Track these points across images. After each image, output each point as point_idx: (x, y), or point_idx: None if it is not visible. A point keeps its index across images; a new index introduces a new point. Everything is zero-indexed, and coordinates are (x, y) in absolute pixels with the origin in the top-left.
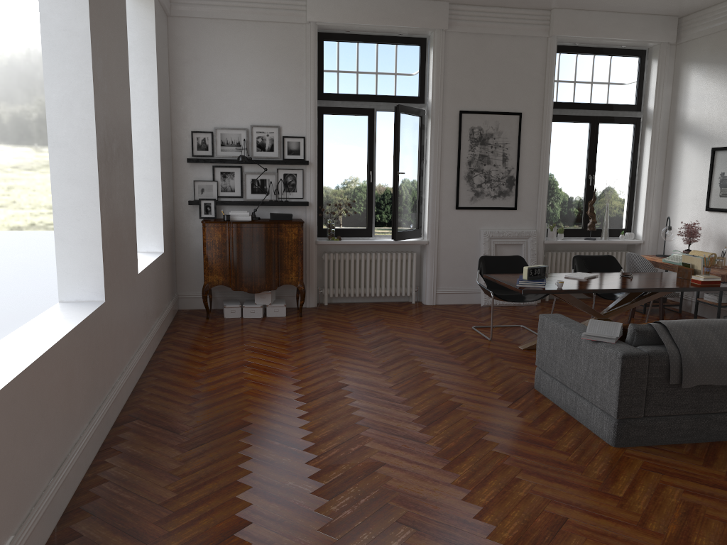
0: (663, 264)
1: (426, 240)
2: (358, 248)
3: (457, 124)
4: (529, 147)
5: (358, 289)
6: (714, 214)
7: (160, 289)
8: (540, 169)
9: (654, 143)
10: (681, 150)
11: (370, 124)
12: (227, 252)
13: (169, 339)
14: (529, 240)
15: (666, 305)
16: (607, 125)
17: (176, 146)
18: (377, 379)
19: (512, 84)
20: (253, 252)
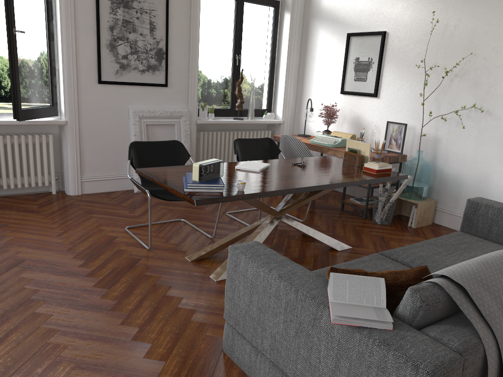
0: (311, 145)
1: (64, 119)
2: None
3: None
4: (178, 17)
5: None
6: (349, 97)
7: None
8: (191, 44)
9: (293, 27)
10: (316, 35)
11: None
12: None
13: None
14: (182, 120)
15: None
16: (251, 4)
17: None
18: None
19: None
20: None
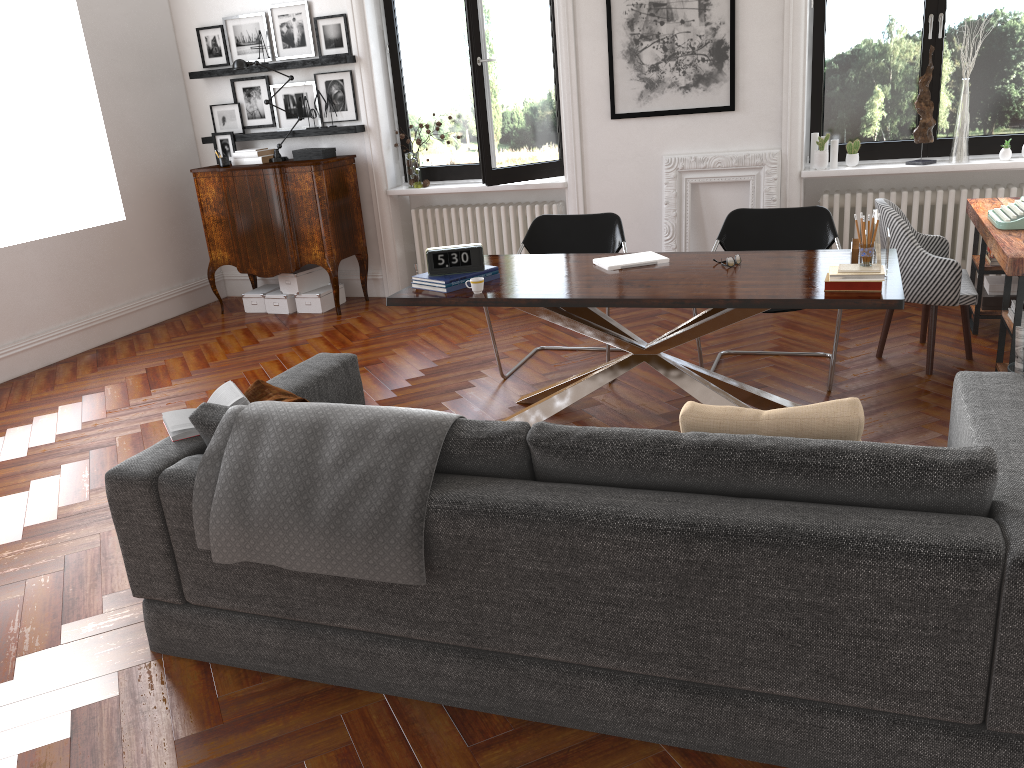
0: (982, 223)
1: (565, 180)
2: (478, 198)
3: None
4: None
5: None
6: None
7: (98, 275)
8: (784, 19)
9: None
10: None
11: None
12: (226, 215)
13: (109, 345)
14: (763, 173)
15: None
16: None
17: (185, 55)
18: None
19: None
20: (254, 214)
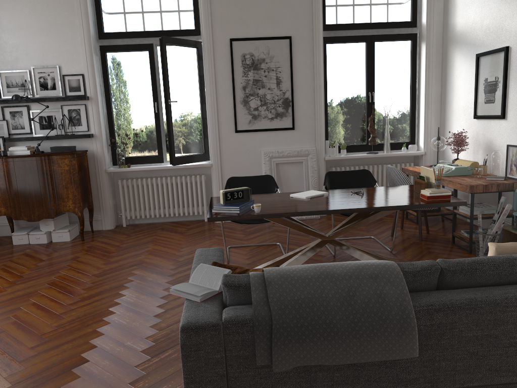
0: None
1: (210, 163)
2: (155, 173)
3: (229, 52)
4: (302, 69)
5: (153, 210)
6: (481, 122)
7: None
8: (315, 90)
9: (429, 57)
10: (453, 60)
11: (151, 58)
12: (5, 185)
13: None
14: (309, 158)
15: (439, 214)
16: (383, 43)
17: None
18: (45, 321)
19: (279, 9)
20: (28, 184)
